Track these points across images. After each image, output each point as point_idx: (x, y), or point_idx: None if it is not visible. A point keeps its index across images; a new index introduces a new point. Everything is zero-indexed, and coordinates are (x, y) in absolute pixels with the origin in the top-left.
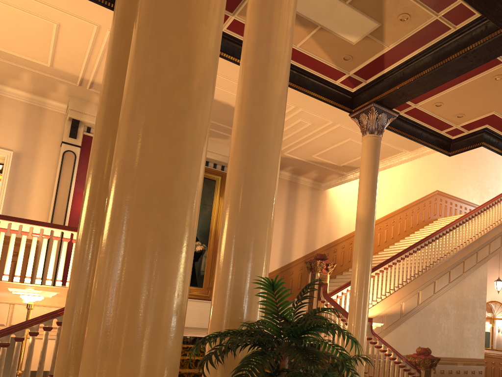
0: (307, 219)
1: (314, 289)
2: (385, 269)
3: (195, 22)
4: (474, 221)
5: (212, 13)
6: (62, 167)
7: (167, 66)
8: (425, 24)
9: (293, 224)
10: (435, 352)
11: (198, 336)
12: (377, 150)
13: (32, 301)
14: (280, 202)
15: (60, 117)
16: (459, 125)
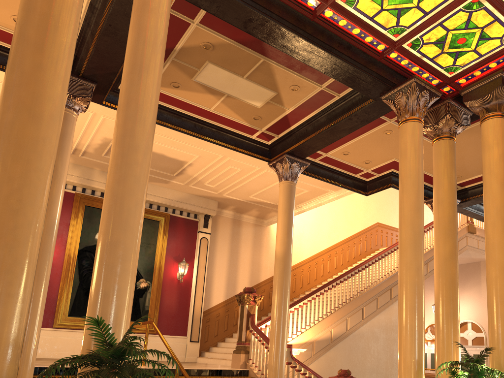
0: (251, 254)
1: (243, 320)
2: (312, 299)
3: (27, 152)
4: None
5: (42, 144)
6: None
7: (5, 182)
8: (314, 93)
9: (238, 259)
10: (365, 374)
11: None
12: (292, 194)
13: None
14: (224, 239)
15: None
16: (369, 169)
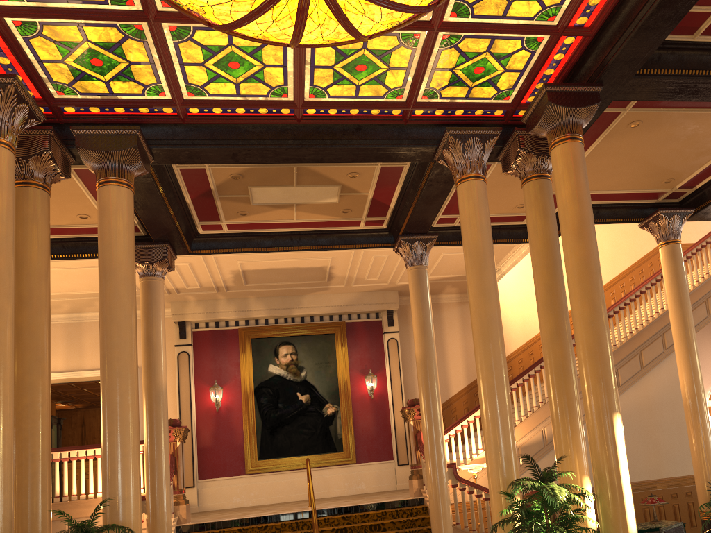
0: (462, 341)
1: (410, 439)
2: None
3: None
4: (648, 296)
5: None
6: (179, 369)
7: None
8: (376, 172)
9: (444, 352)
10: None
11: (278, 514)
12: (421, 281)
13: None
14: None
15: (171, 321)
16: None
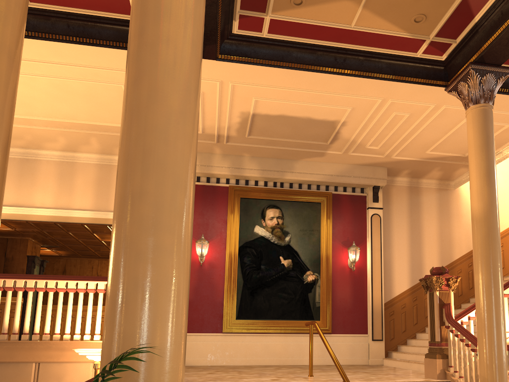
0: (438, 226)
1: (434, 312)
2: None
3: None
4: None
5: None
6: None
7: None
8: None
9: (421, 235)
10: None
11: None
12: (488, 122)
13: (98, 360)
14: (401, 213)
15: None
16: None
